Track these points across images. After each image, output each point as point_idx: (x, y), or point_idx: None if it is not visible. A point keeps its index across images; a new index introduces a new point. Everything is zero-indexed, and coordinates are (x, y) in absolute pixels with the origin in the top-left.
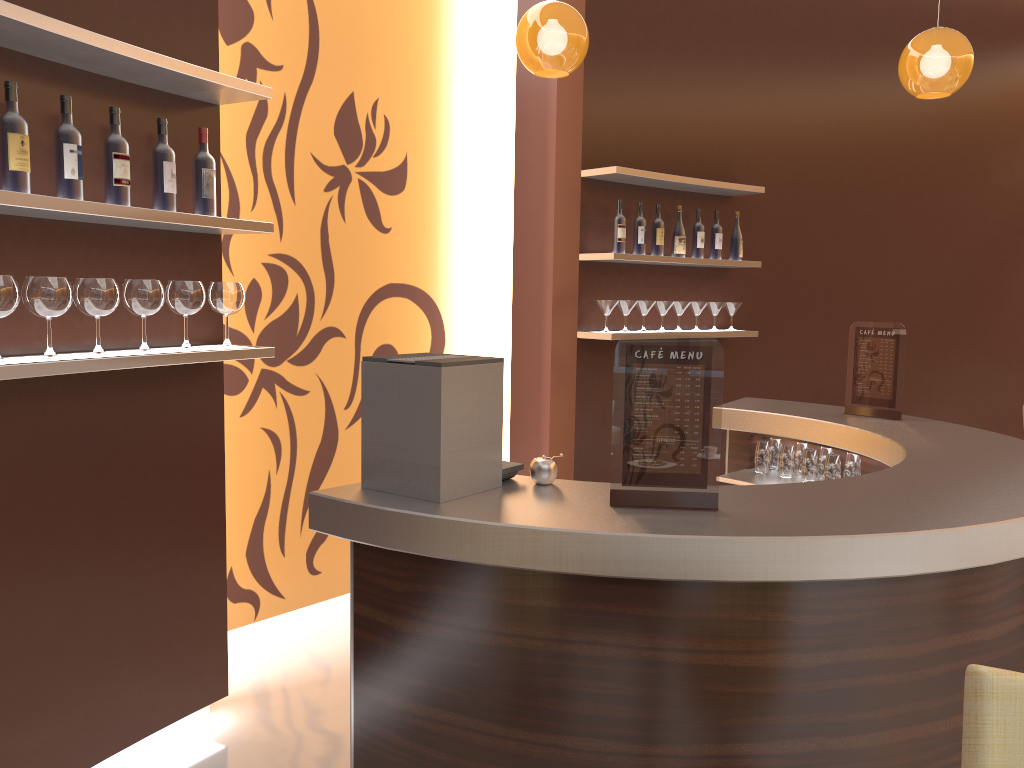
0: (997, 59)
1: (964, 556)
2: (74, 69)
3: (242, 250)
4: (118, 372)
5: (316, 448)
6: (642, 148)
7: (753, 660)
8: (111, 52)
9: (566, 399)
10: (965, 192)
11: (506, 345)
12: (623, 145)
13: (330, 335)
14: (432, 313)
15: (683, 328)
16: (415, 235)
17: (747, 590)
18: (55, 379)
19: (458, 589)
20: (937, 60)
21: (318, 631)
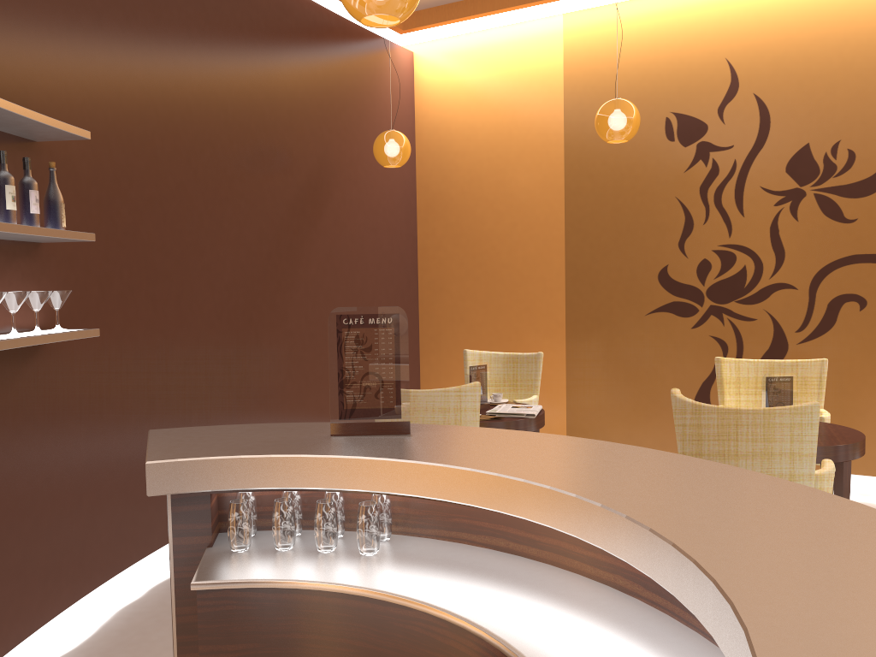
0: (271, 41)
1: None
2: None
3: None
4: None
5: None
6: None
7: None
8: None
9: None
10: (259, 170)
11: None
12: None
13: None
14: None
15: None
16: None
17: None
18: None
19: None
20: None
21: None
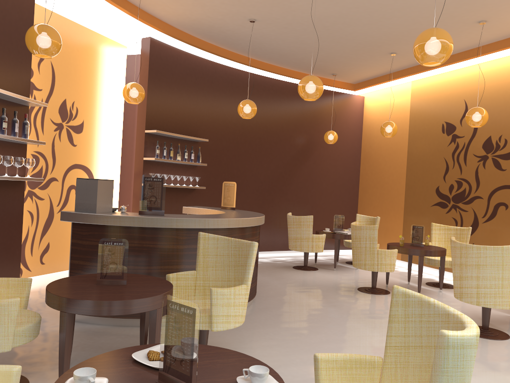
0: (289, 103)
1: (216, 225)
2: None
3: None
4: None
5: (46, 219)
6: (167, 124)
7: (169, 246)
8: (7, 95)
9: (137, 206)
10: (279, 145)
11: (117, 188)
12: (160, 122)
13: (53, 180)
14: (90, 175)
15: (180, 185)
16: (85, 148)
17: (167, 230)
18: None
19: (100, 232)
20: (246, 109)
21: (45, 280)
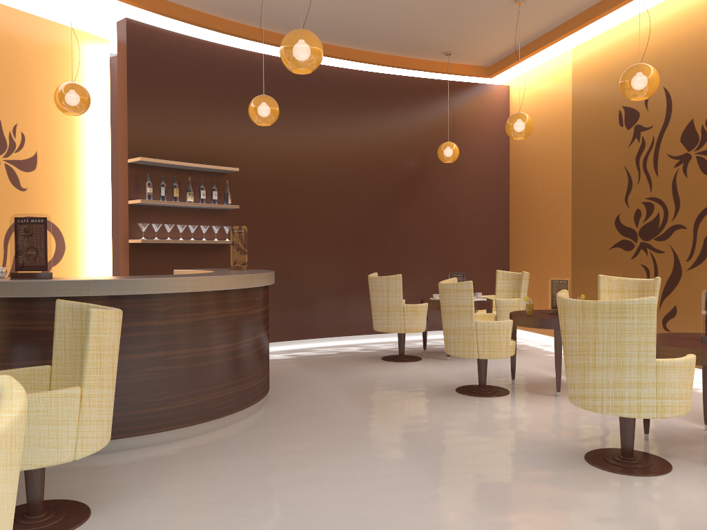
0: (381, 105)
1: (135, 289)
2: None
3: None
4: None
5: None
6: (168, 148)
7: (50, 328)
8: None
9: (126, 274)
10: (368, 171)
11: (108, 251)
12: (155, 147)
13: None
14: (56, 232)
15: (200, 240)
16: (43, 192)
17: (46, 302)
18: None
19: None
20: (258, 109)
21: None
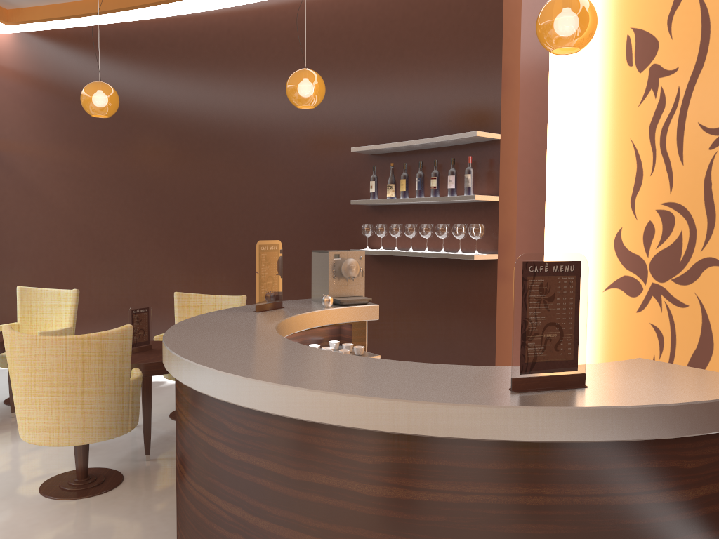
0: None
1: None
2: (443, 147)
3: (642, 202)
4: (453, 261)
5: (691, 351)
6: None
7: None
8: (415, 144)
9: None
10: None
11: None
12: None
13: (709, 264)
14: None
15: None
16: None
17: None
18: (431, 260)
19: None
20: None
21: None
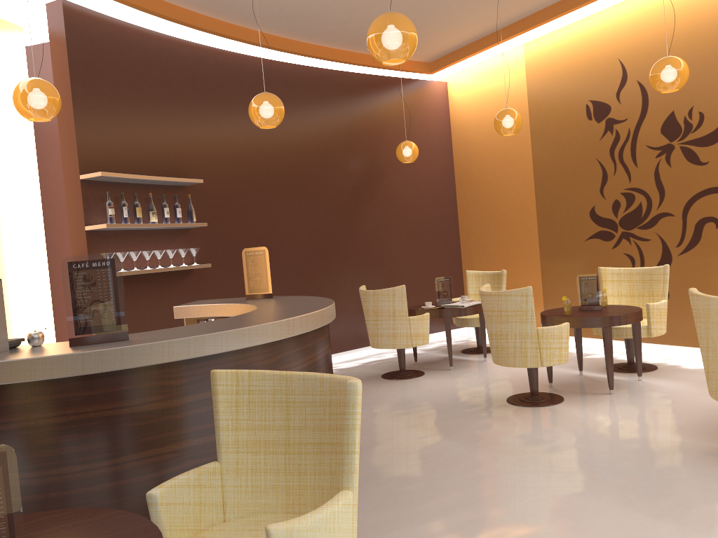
0: (331, 104)
1: (247, 341)
2: None
3: None
4: None
5: None
6: (121, 160)
7: (149, 407)
8: None
9: None
10: (325, 176)
11: (47, 291)
12: (108, 159)
13: None
14: None
15: (165, 266)
16: None
17: (140, 372)
18: None
19: None
20: (264, 109)
21: None
